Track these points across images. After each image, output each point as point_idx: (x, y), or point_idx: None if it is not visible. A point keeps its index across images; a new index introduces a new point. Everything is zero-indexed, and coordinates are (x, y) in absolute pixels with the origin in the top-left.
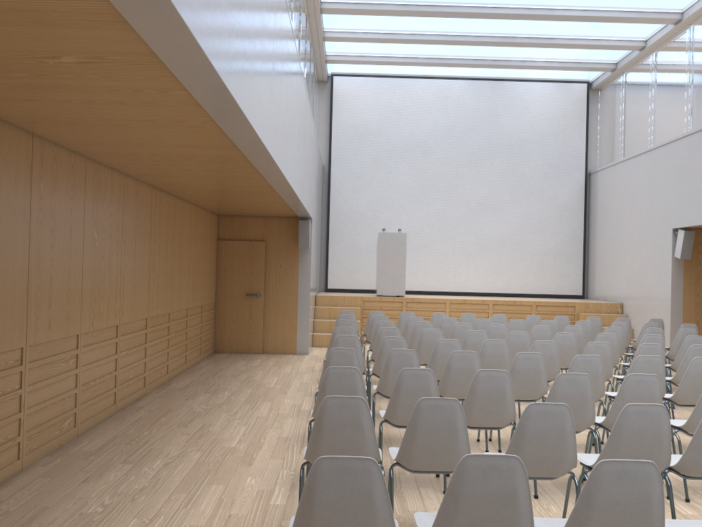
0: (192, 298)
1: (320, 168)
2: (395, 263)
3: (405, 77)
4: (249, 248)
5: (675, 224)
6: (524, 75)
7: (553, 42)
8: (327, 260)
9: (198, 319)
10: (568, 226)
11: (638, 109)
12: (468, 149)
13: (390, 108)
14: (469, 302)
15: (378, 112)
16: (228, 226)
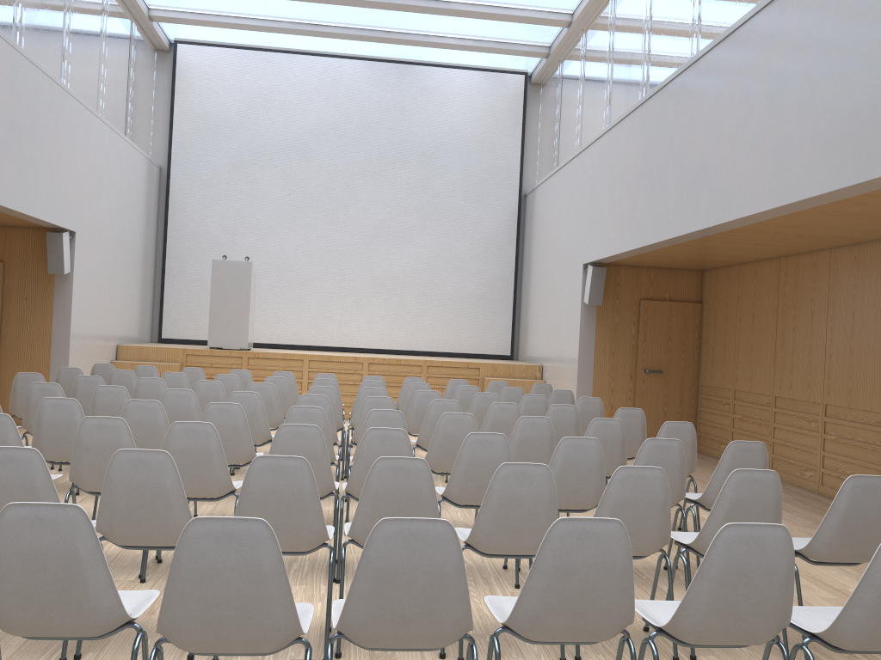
0: None
1: (139, 168)
2: (234, 303)
3: (279, 51)
4: None
5: (585, 258)
6: (439, 58)
7: (449, 8)
8: (162, 299)
9: None
10: (495, 263)
11: (570, 107)
12: (364, 154)
13: (257, 93)
14: (336, 360)
15: (240, 98)
16: None
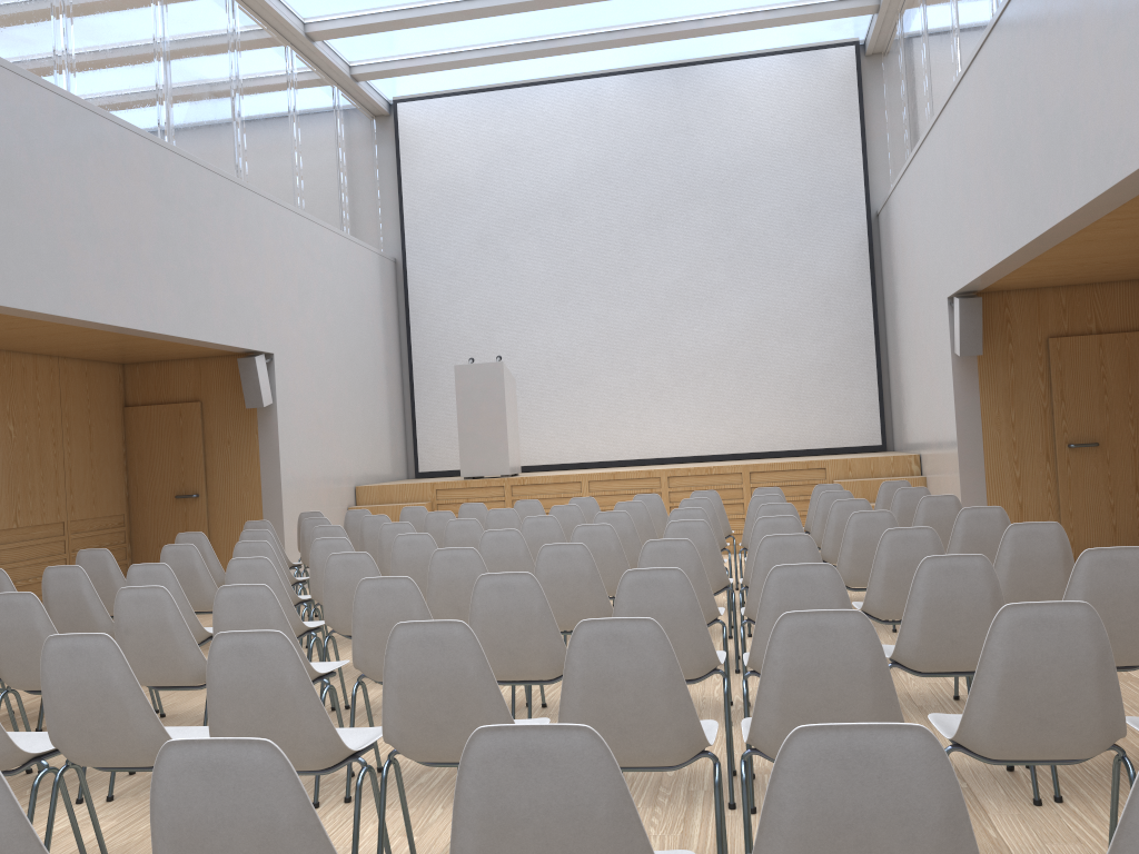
0: (15, 511)
1: (362, 264)
2: (487, 417)
3: (519, 85)
4: (174, 416)
5: (949, 288)
6: (728, 49)
7: None
8: (414, 423)
9: (50, 547)
10: (843, 317)
11: (915, 75)
12: (642, 198)
13: (498, 145)
14: (623, 478)
15: (478, 155)
16: (140, 382)
